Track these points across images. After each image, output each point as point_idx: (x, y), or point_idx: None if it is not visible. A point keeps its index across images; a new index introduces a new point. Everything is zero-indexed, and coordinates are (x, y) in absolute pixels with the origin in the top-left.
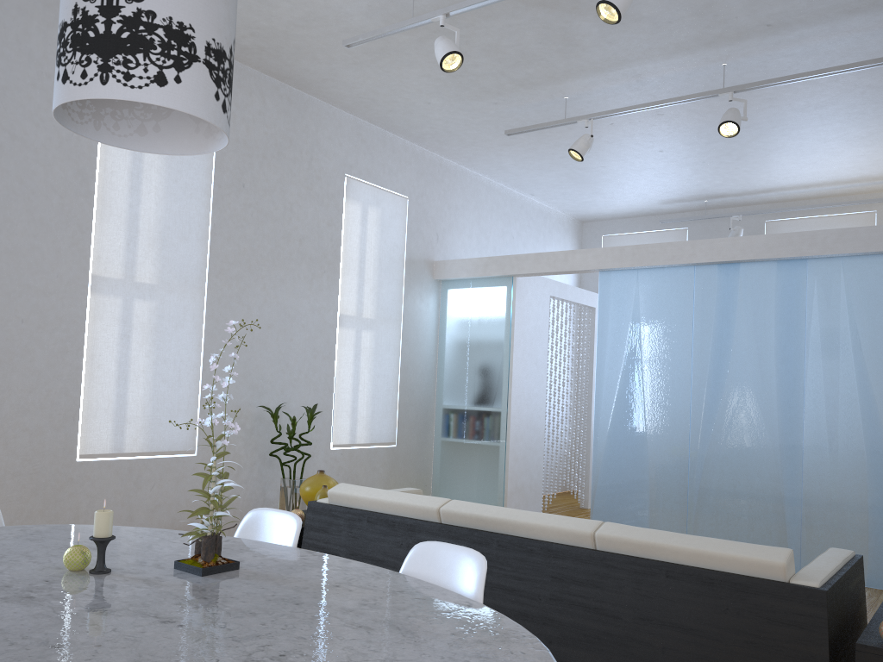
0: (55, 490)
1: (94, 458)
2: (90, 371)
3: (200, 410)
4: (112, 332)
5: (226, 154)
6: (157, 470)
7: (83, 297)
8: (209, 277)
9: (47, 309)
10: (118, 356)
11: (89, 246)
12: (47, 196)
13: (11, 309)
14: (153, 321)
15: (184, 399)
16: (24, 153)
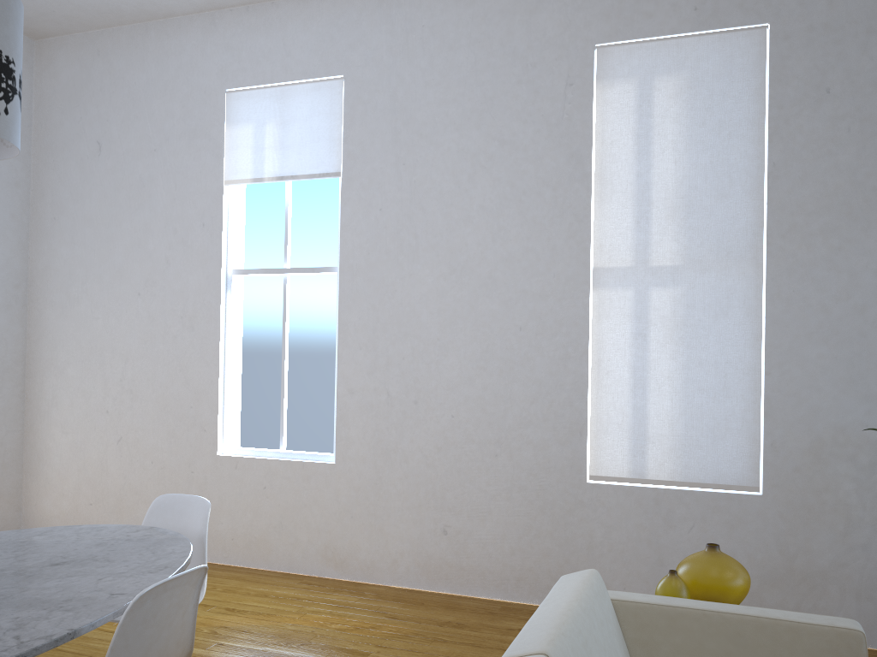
0: (563, 512)
1: (607, 481)
2: (598, 378)
3: (764, 431)
4: (622, 331)
5: (789, 57)
6: (696, 506)
7: (584, 295)
8: (768, 240)
9: (545, 314)
10: (631, 360)
11: (588, 236)
12: (539, 193)
13: (509, 318)
14: (678, 312)
15: (734, 414)
16: (513, 155)
